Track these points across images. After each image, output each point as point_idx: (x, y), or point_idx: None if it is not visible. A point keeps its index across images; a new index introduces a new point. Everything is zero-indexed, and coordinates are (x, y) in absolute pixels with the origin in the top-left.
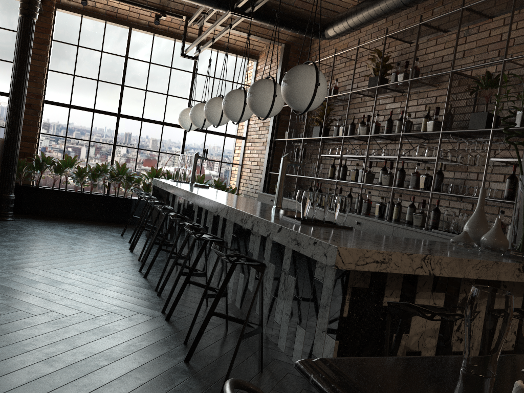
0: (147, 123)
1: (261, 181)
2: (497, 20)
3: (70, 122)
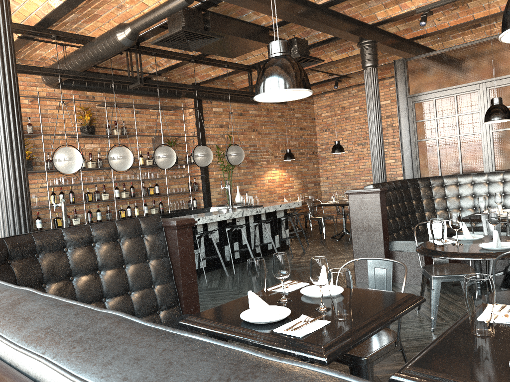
0: None
1: None
2: (152, 111)
3: None
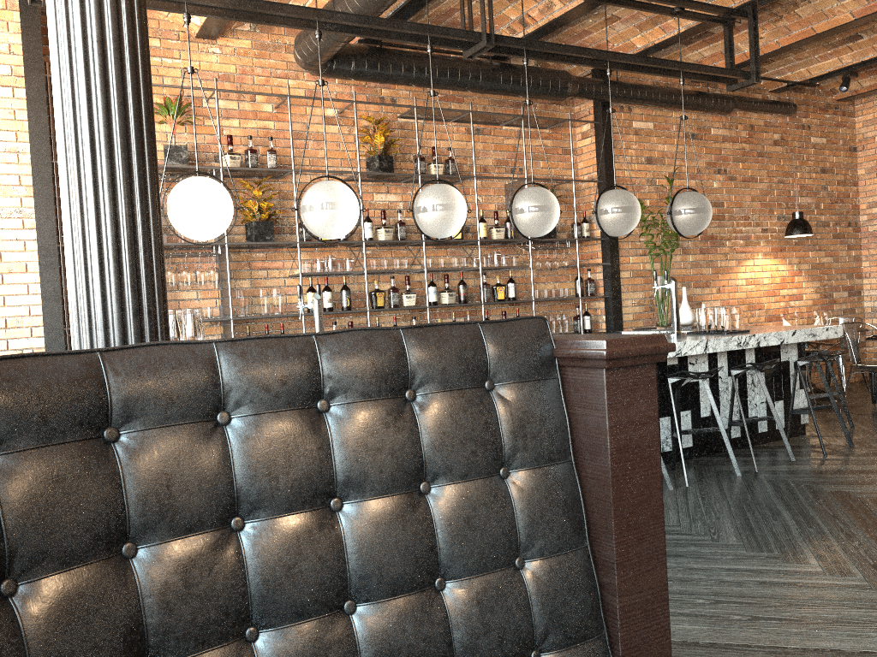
0: None
1: None
2: (506, 129)
3: None
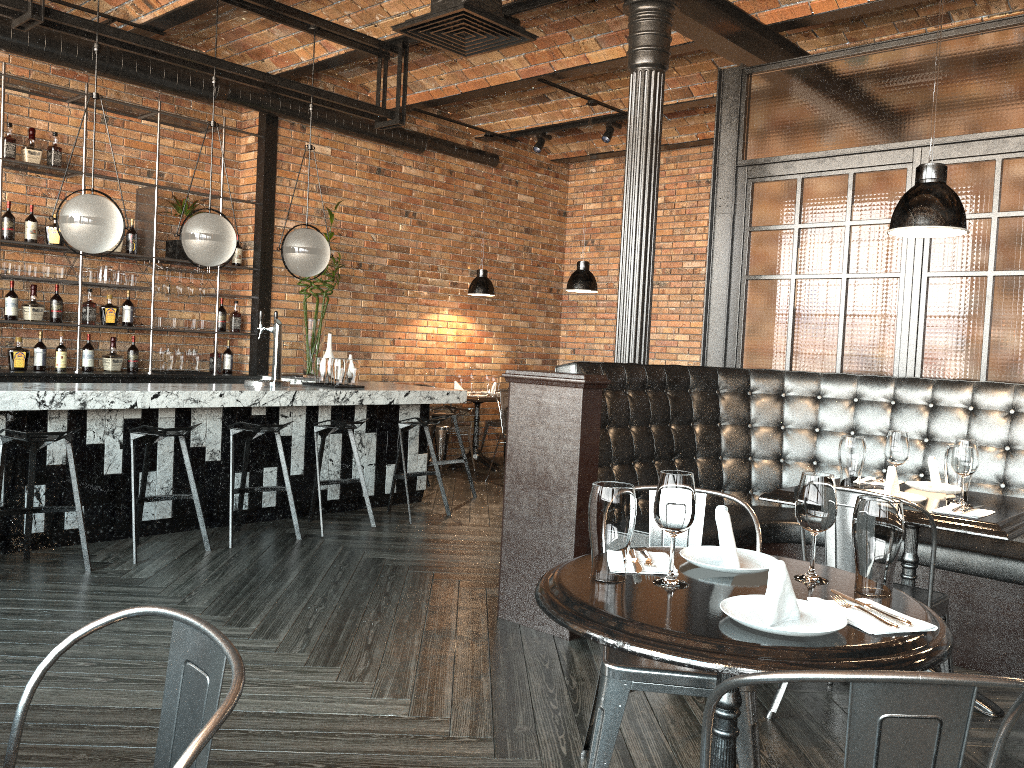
0: None
1: None
2: (147, 124)
3: None
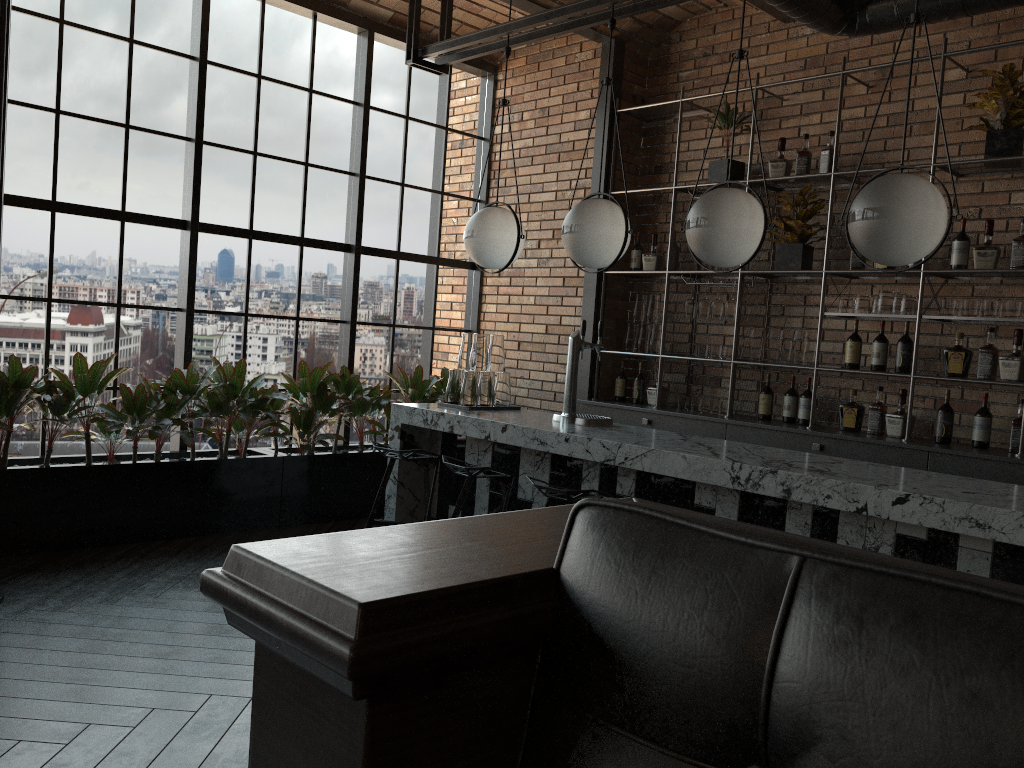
0: (263, 244)
1: (579, 374)
2: None
3: (59, 254)
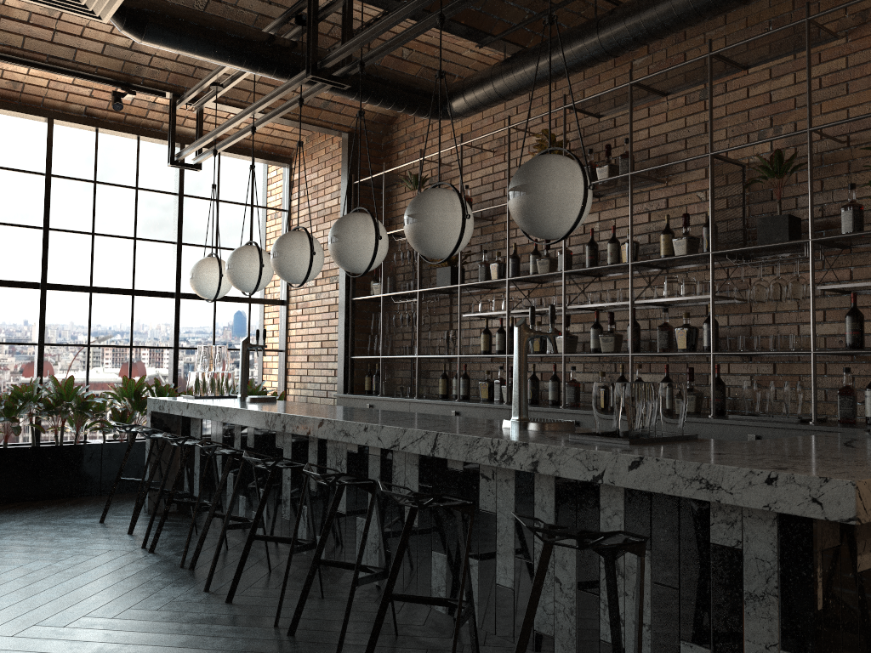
0: (101, 295)
1: (338, 375)
2: (756, 71)
3: None
